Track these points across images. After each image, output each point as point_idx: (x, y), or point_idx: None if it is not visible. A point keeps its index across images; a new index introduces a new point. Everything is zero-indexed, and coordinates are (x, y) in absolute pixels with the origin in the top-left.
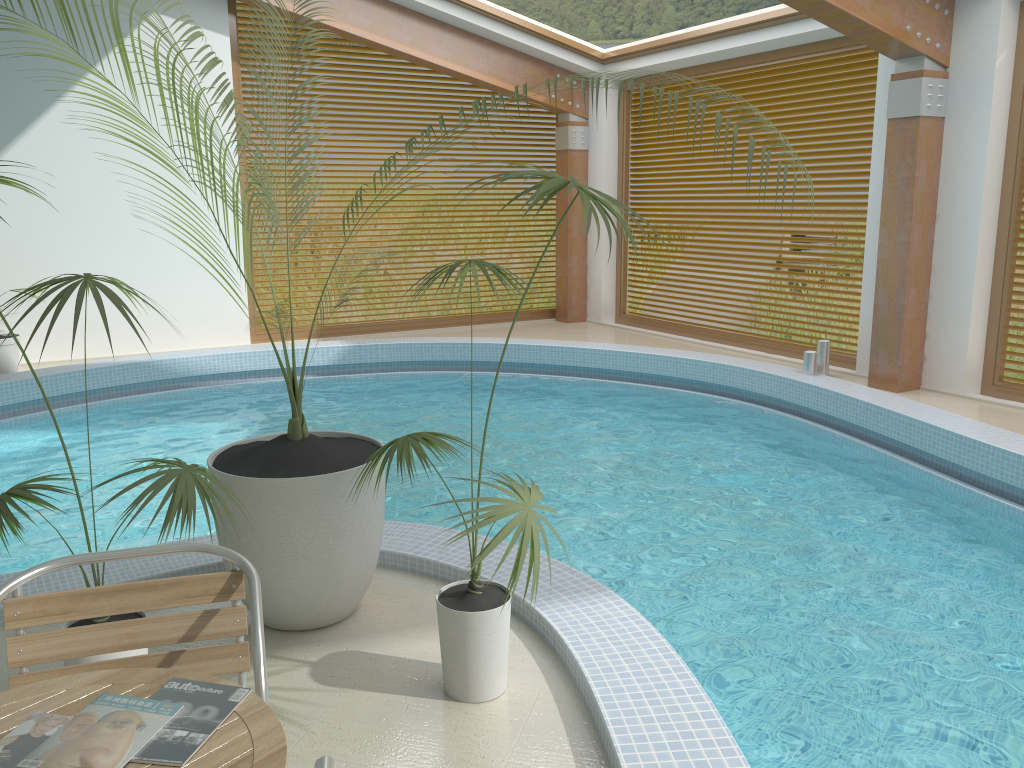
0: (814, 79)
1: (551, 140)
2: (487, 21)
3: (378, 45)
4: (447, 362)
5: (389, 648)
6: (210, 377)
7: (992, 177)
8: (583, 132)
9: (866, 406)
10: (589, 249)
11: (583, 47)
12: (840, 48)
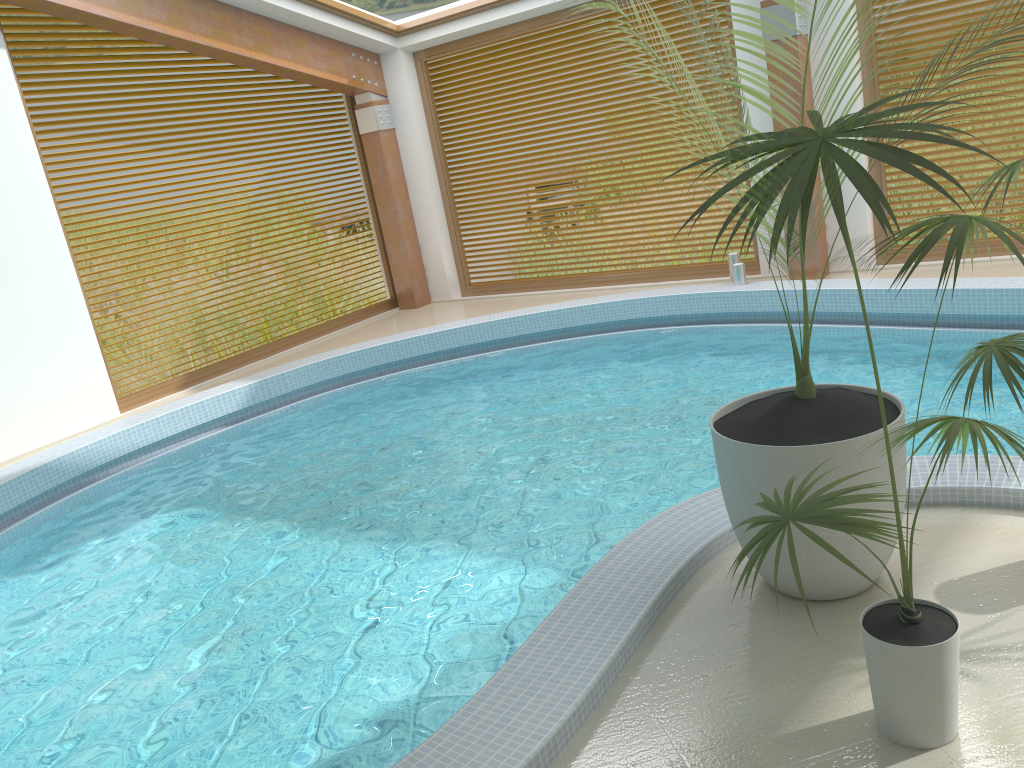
0: (642, 21)
1: (342, 126)
2: (289, 2)
3: (178, 41)
4: (356, 372)
5: (964, 567)
6: (112, 463)
7: (858, 79)
8: (387, 110)
9: (833, 293)
10: (419, 229)
11: (380, 21)
12: None
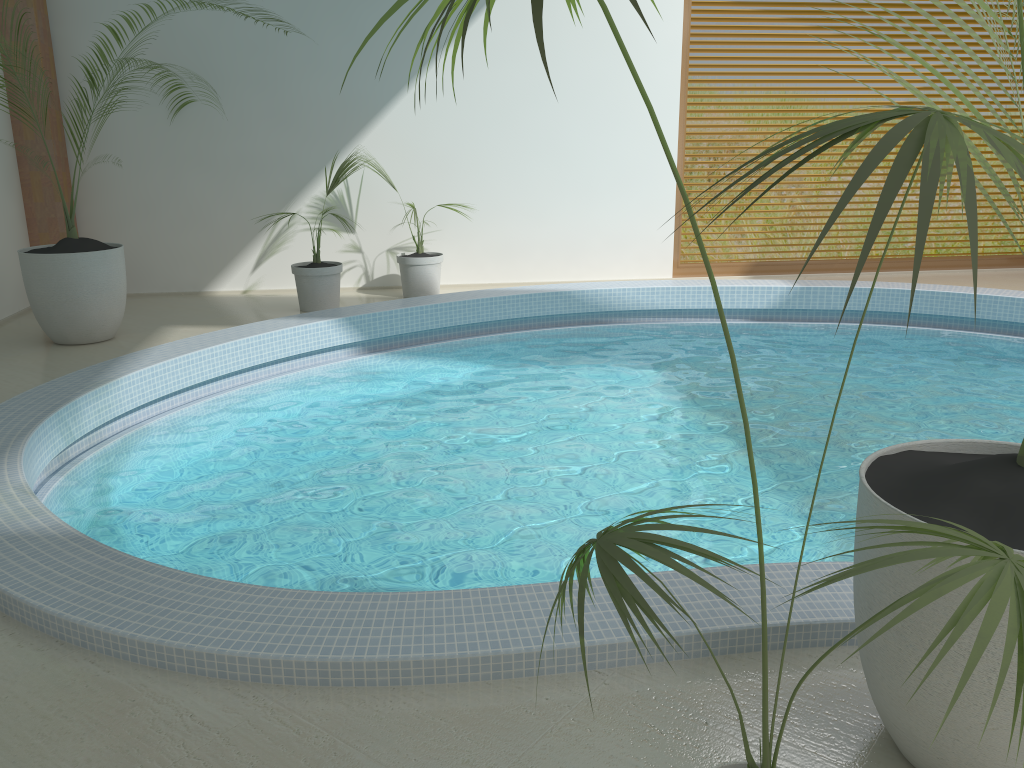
0: None
1: None
2: None
3: None
4: (918, 315)
5: None
6: (631, 313)
7: None
8: None
9: None
10: None
11: None
12: None
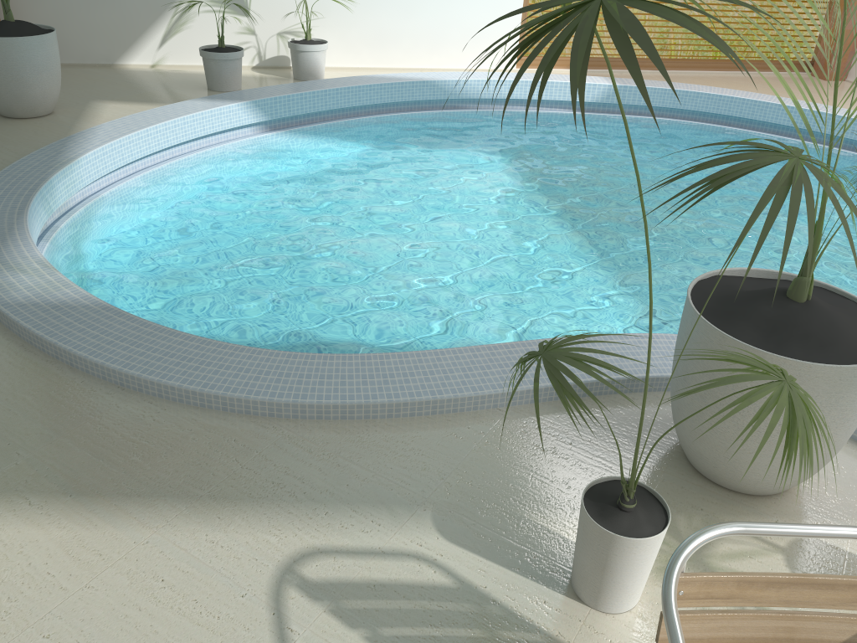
0: None
1: None
2: None
3: None
4: (707, 114)
5: None
6: (482, 101)
7: None
8: None
9: None
10: None
11: None
12: None
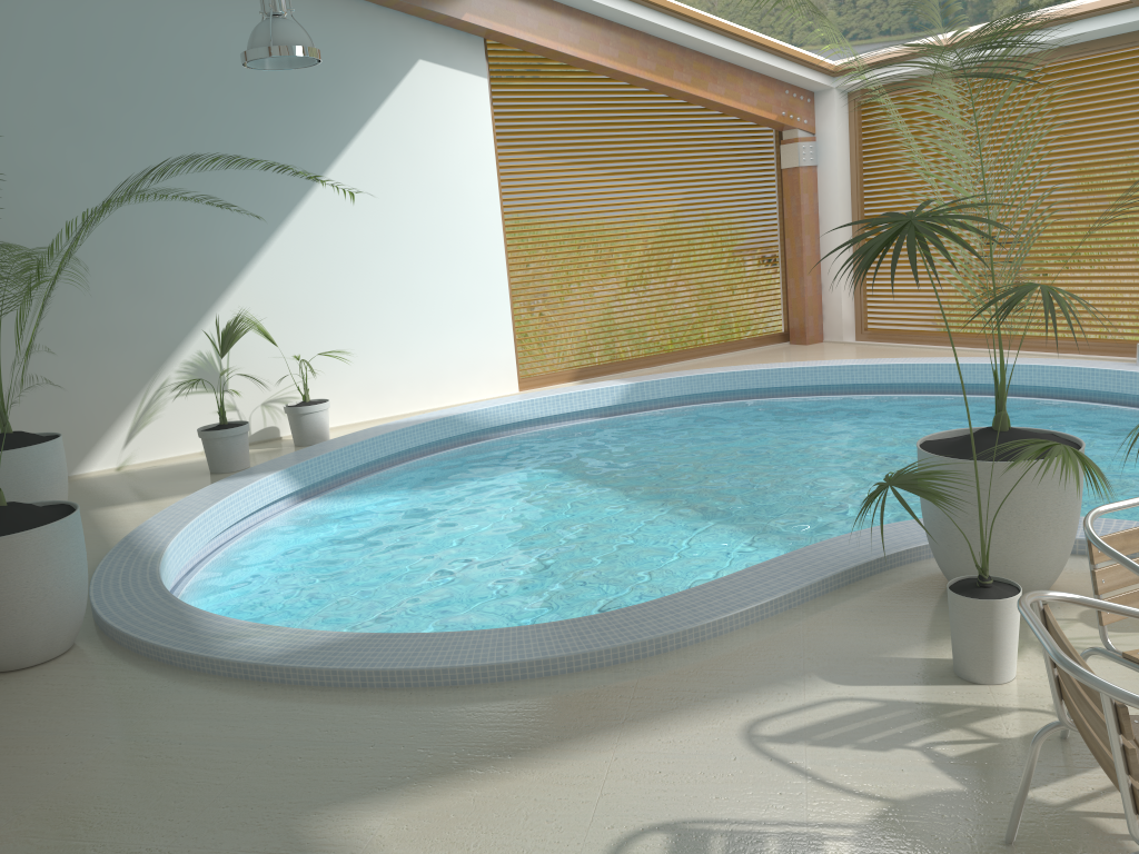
0: (1093, 75)
1: (767, 159)
2: (729, 42)
3: (625, 75)
4: (725, 392)
5: None
6: (503, 427)
7: None
8: (811, 148)
9: None
10: (823, 267)
11: (817, 61)
12: (1132, 43)
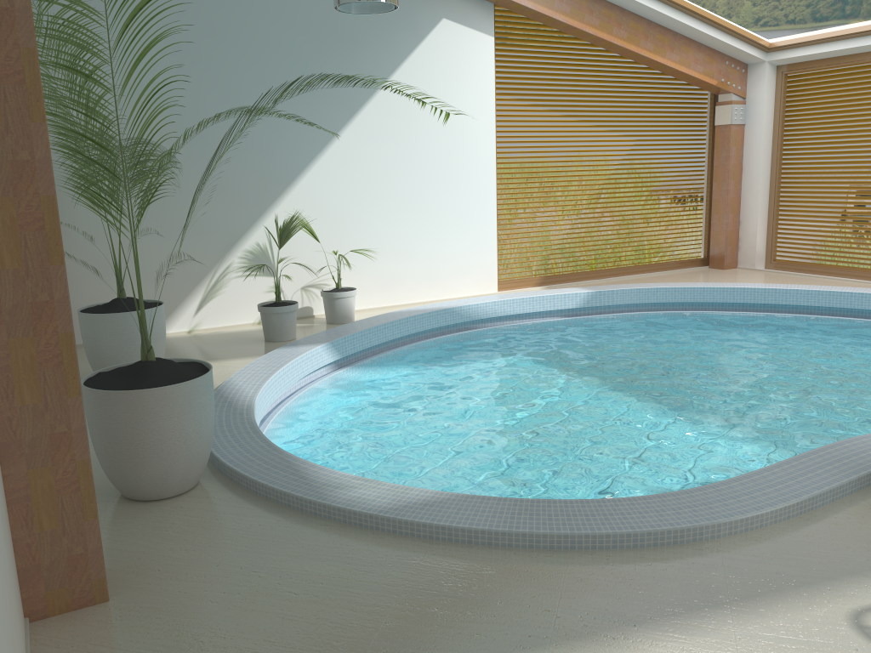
0: None
1: (701, 117)
2: (689, 18)
3: (602, 41)
4: (666, 304)
5: None
6: (488, 320)
7: None
8: (742, 109)
9: None
10: (742, 207)
11: (756, 38)
12: None
